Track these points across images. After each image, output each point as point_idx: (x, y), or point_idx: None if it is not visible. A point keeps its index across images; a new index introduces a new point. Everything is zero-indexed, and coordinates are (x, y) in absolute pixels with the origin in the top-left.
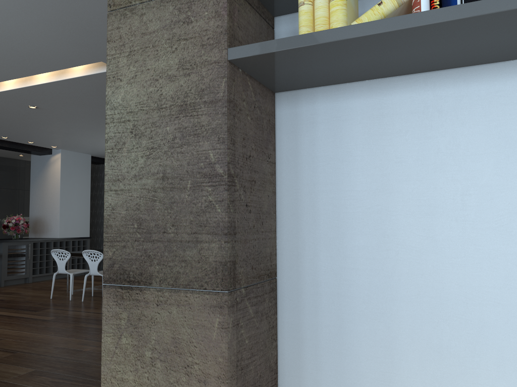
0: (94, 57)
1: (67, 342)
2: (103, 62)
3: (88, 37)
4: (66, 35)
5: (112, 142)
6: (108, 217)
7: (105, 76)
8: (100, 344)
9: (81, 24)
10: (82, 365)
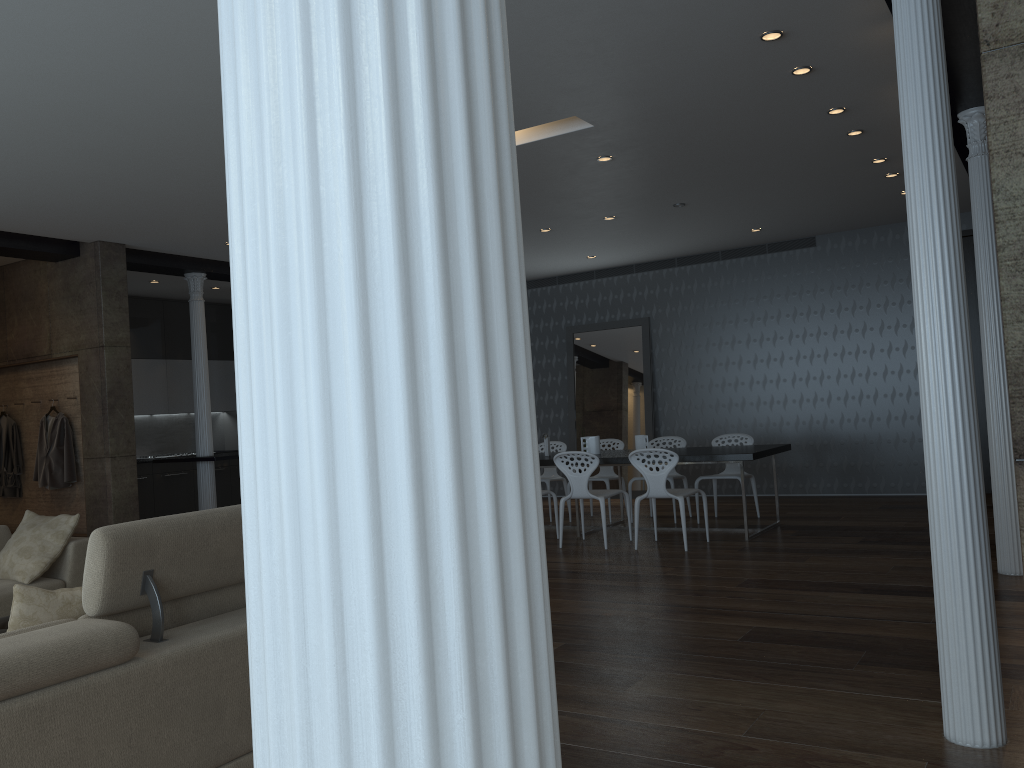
0: (567, 109)
1: (558, 605)
2: (576, 116)
3: (584, 76)
4: (549, 77)
5: (1015, 250)
6: (1018, 362)
7: (560, 140)
8: (618, 606)
9: (590, 56)
10: (633, 635)
